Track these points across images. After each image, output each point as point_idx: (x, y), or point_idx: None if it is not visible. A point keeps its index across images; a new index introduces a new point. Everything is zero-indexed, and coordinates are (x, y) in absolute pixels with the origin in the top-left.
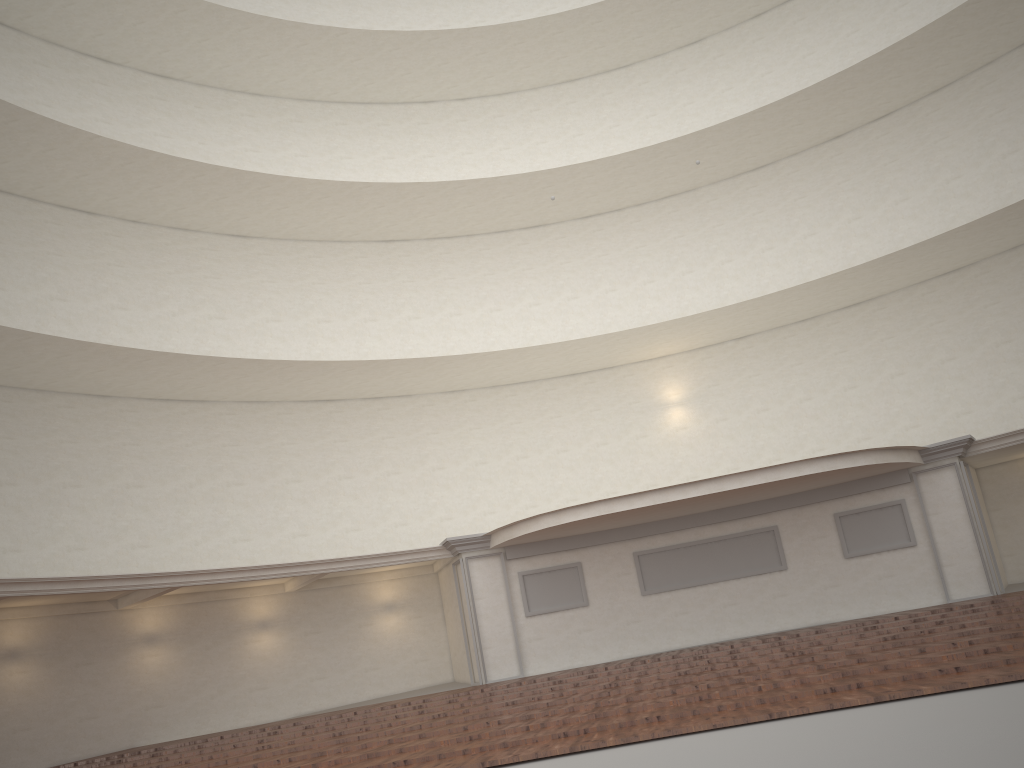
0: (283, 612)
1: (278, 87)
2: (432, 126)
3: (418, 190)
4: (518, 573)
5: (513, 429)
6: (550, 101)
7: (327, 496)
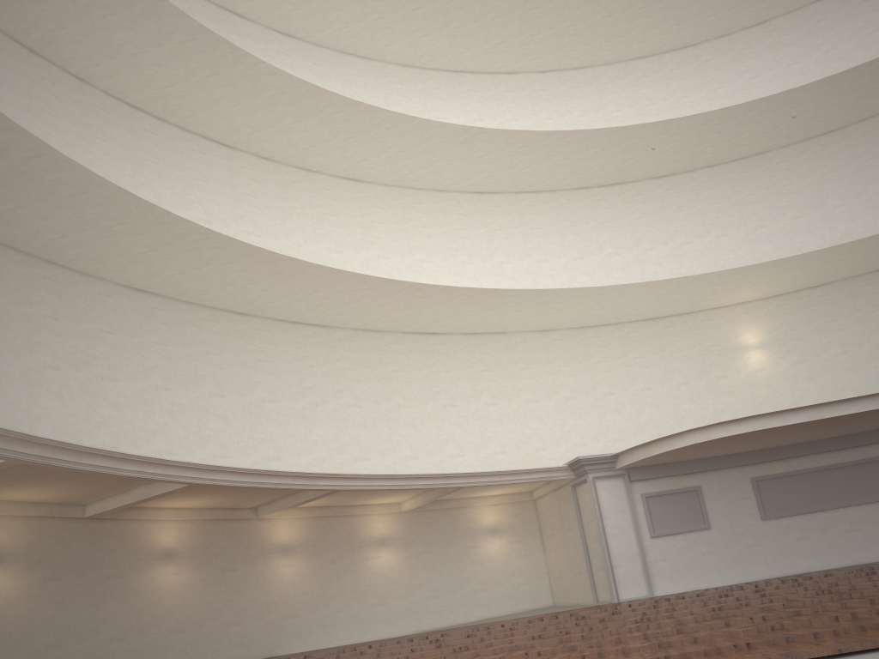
0: (399, 531)
1: (385, 51)
2: (516, 94)
3: (525, 139)
4: (641, 495)
5: (599, 367)
6: (622, 75)
7: (434, 422)
